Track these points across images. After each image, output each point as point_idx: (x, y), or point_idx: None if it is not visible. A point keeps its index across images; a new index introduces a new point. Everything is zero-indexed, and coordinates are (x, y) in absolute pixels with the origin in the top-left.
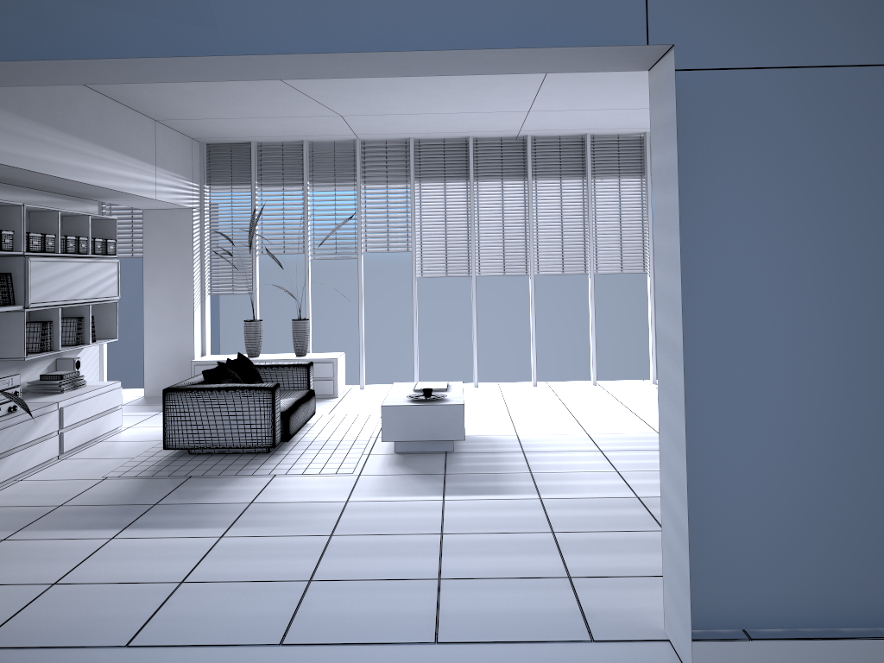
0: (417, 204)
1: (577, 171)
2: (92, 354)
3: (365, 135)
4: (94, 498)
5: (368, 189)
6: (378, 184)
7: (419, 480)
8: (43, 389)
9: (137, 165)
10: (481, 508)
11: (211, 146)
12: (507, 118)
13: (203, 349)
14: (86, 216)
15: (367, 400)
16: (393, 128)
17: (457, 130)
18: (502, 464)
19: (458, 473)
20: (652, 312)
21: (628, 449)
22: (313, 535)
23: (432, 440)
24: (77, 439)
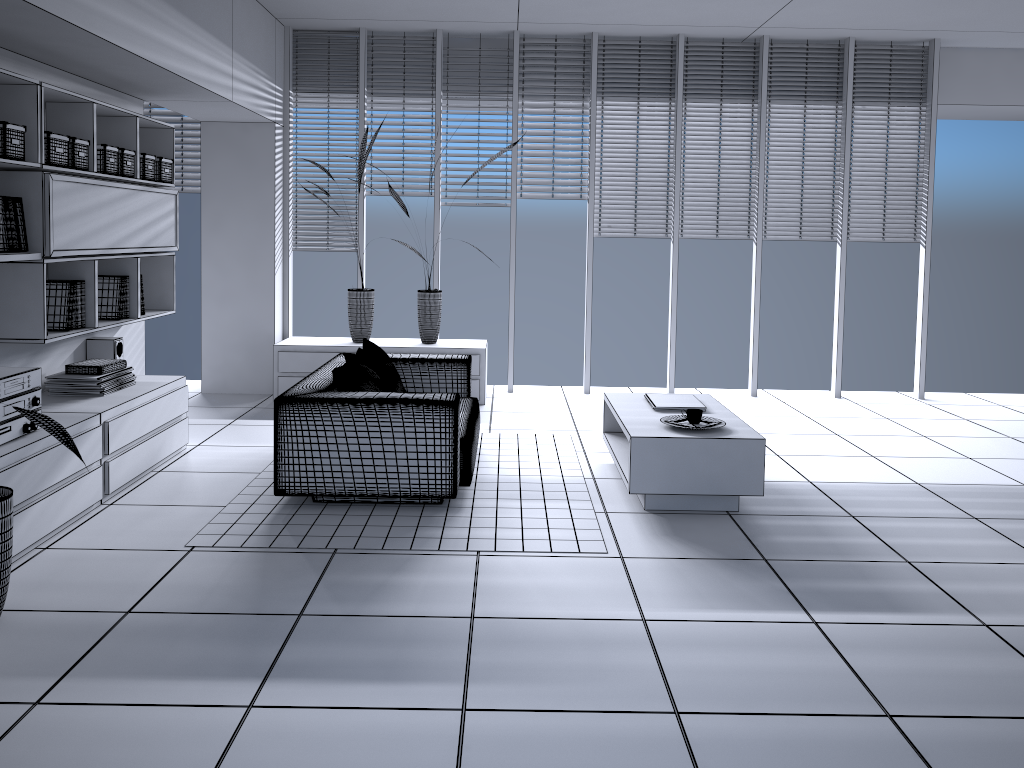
0: (597, 131)
1: (830, 92)
2: (136, 332)
3: (532, 24)
4: (185, 596)
5: (527, 106)
6: (542, 99)
7: (732, 572)
8: (71, 389)
9: (209, 43)
10: (900, 645)
11: (297, 34)
12: (761, 2)
13: (284, 327)
14: (132, 117)
15: (531, 411)
16: (580, 12)
17: (669, 22)
18: (844, 542)
19: (787, 559)
20: (925, 298)
21: (1016, 516)
22: (642, 712)
23: (711, 494)
24: (128, 471)
